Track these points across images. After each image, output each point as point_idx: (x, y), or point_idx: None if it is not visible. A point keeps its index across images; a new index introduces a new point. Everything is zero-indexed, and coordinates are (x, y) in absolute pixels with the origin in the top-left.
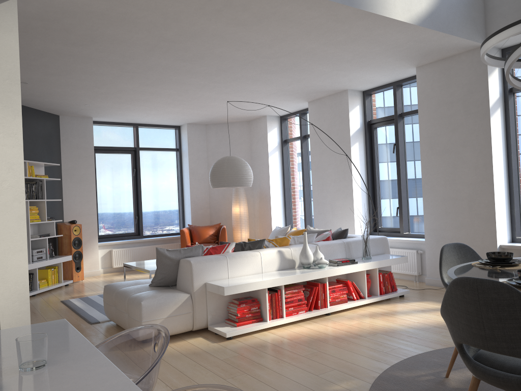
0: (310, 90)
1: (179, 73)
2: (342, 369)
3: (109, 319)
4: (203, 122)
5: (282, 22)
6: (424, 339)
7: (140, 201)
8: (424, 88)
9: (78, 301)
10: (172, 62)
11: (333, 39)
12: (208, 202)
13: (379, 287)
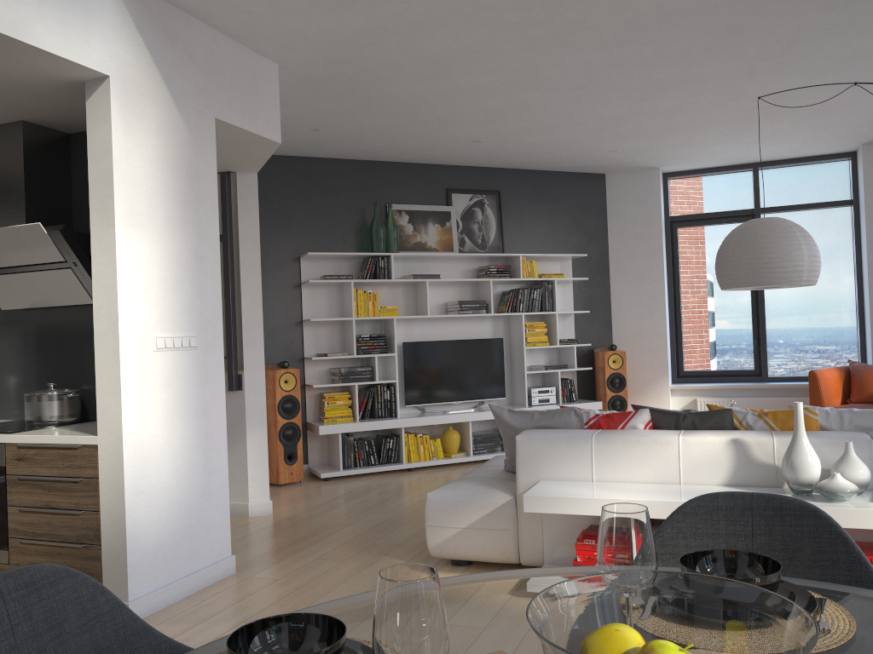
0: None
1: (654, 65)
2: None
3: None
4: None
5: None
6: None
7: (762, 312)
8: None
9: None
10: (605, 53)
11: None
12: None
13: None
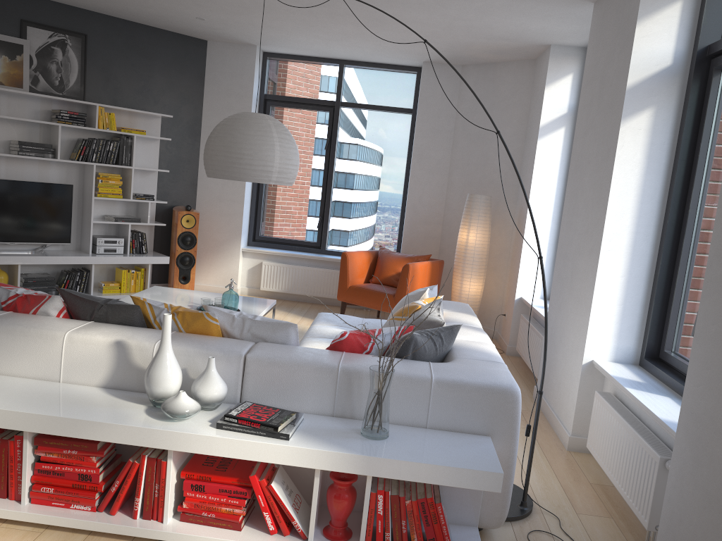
0: None
1: None
2: None
3: None
4: (450, 61)
5: None
6: None
7: (329, 194)
8: None
9: None
10: None
11: None
12: (441, 214)
13: (371, 528)
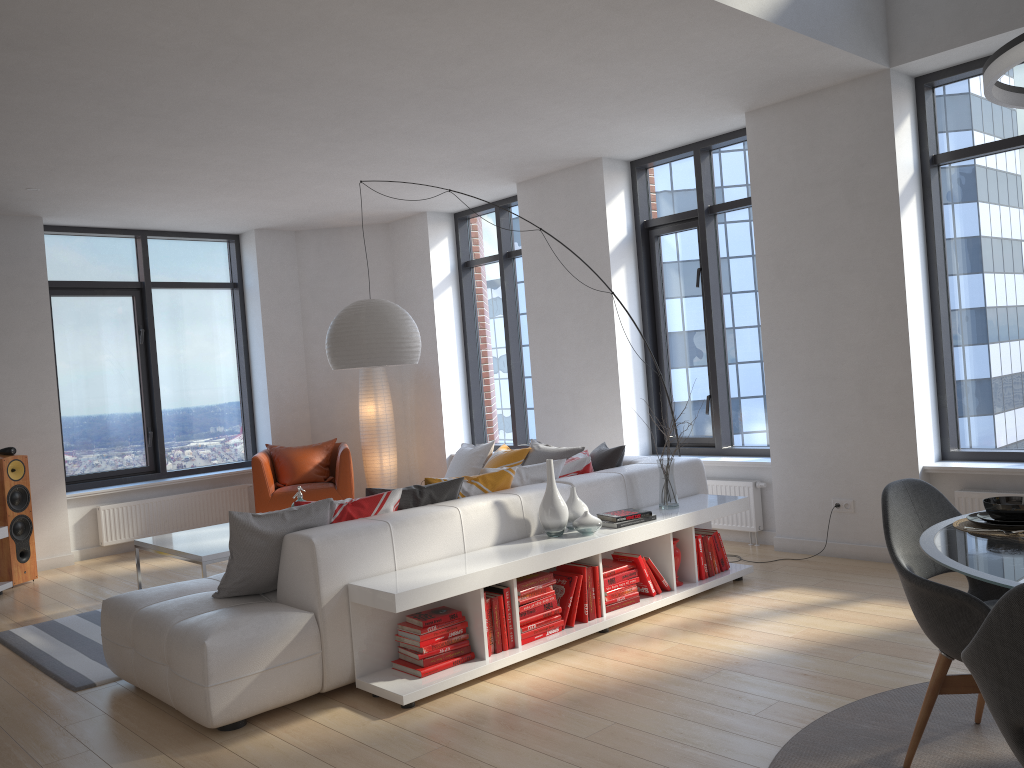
0: (525, 159)
1: (252, 117)
2: (680, 765)
3: (116, 675)
4: (290, 227)
5: (498, 6)
6: (822, 676)
7: (158, 399)
8: (764, 156)
9: (34, 634)
10: (239, 93)
11: (596, 49)
12: (306, 396)
13: (698, 564)
